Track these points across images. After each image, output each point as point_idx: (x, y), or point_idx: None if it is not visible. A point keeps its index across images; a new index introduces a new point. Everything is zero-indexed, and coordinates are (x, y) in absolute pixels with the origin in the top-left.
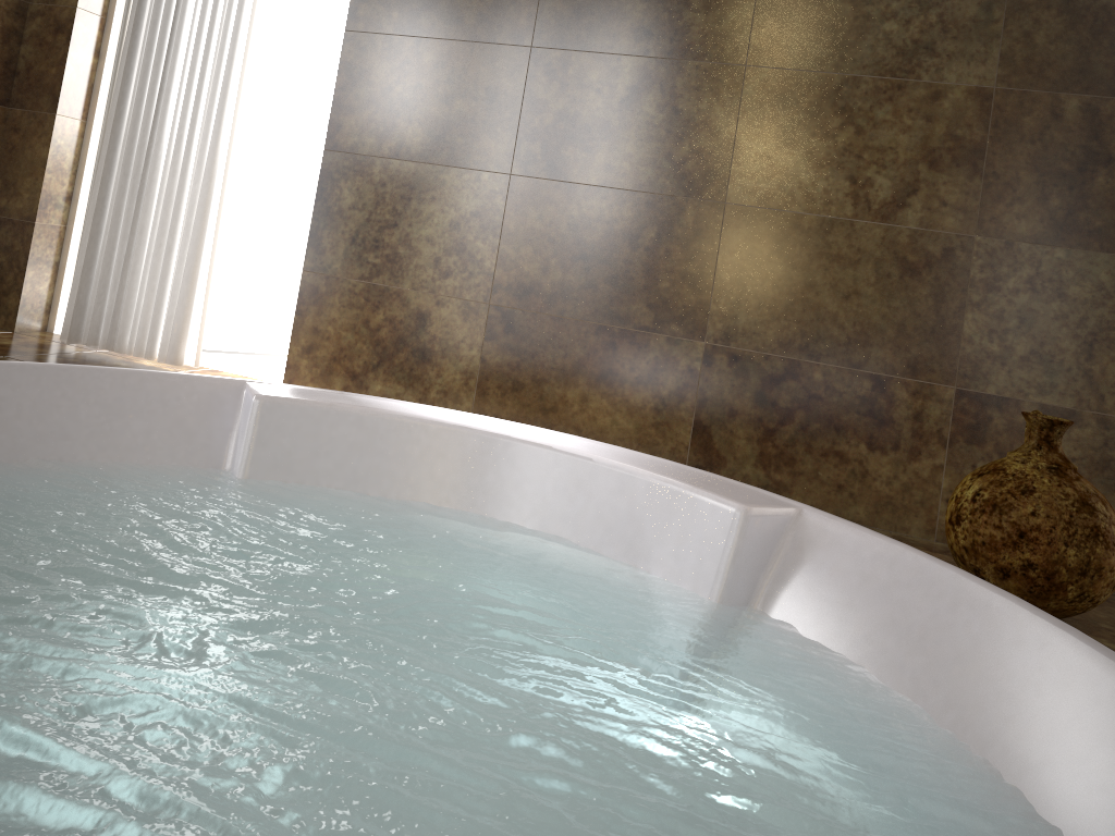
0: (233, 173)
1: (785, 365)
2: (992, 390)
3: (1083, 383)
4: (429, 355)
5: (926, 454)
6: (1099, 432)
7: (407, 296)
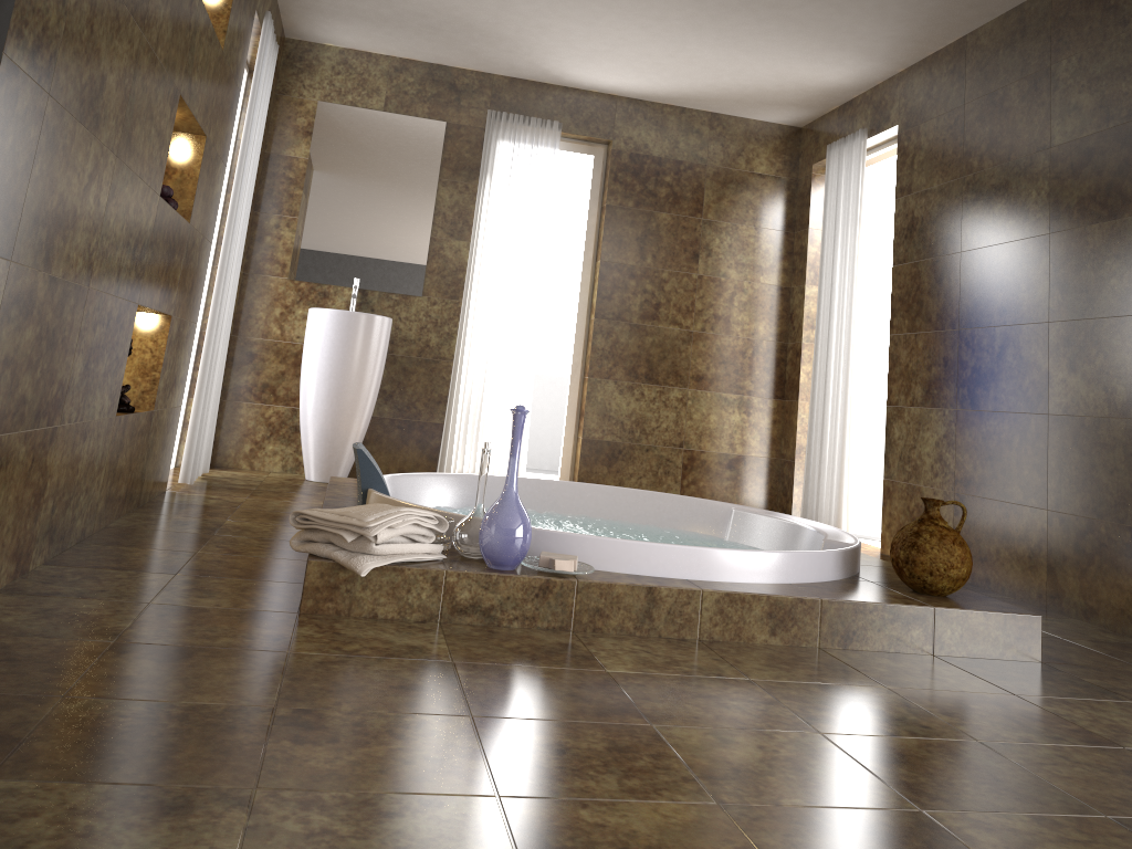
0: None
1: (1086, 522)
2: None
3: None
4: None
5: None
6: None
7: (922, 490)
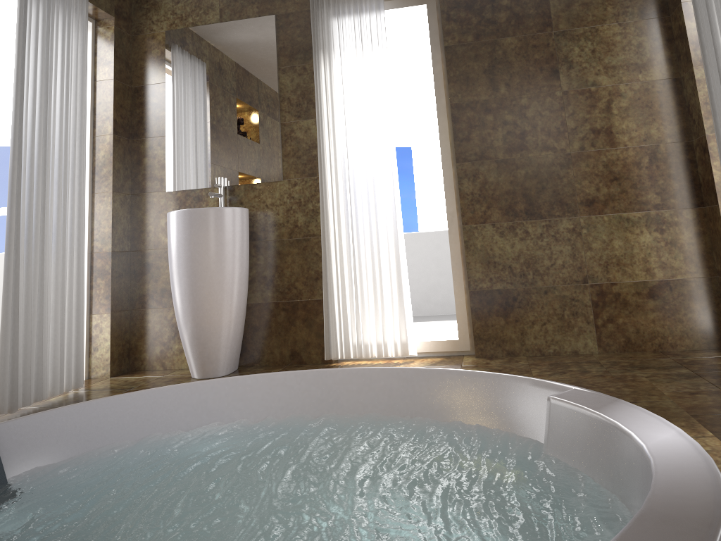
0: None
1: None
2: None
3: None
4: None
5: None
6: None
7: None
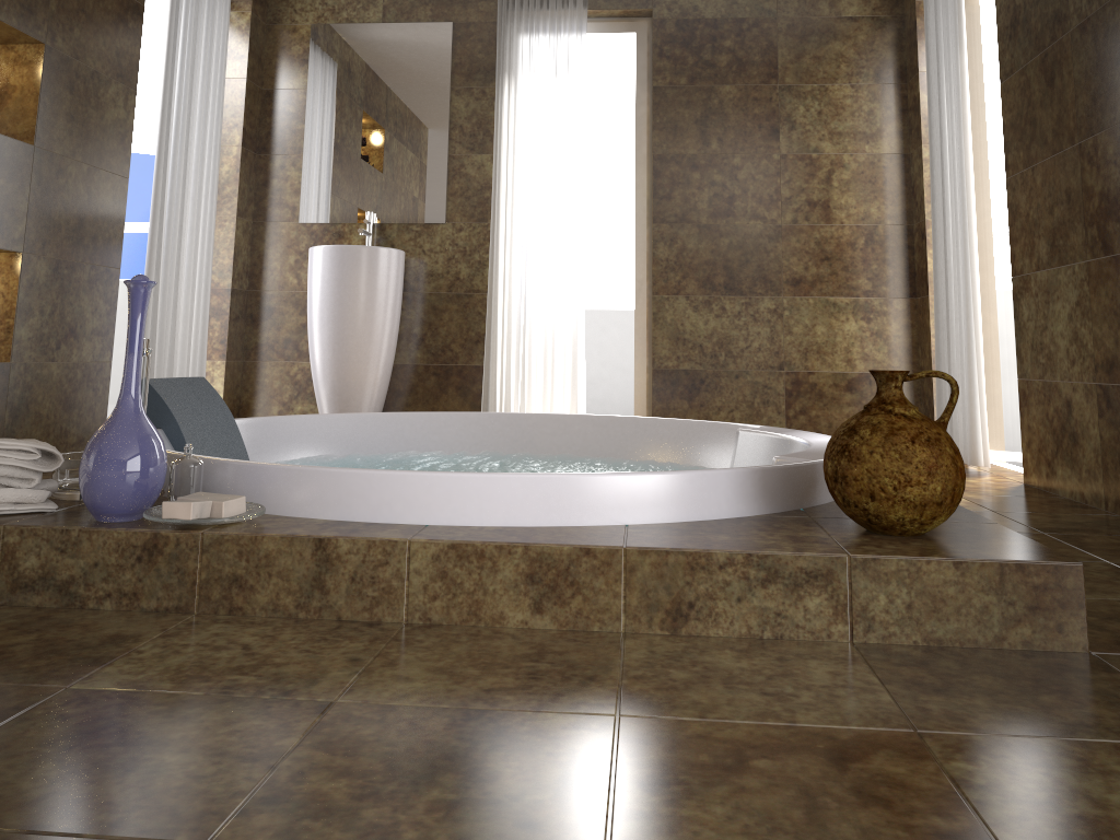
0: None
1: None
2: None
3: None
4: (1076, 438)
5: None
6: None
7: (1059, 387)
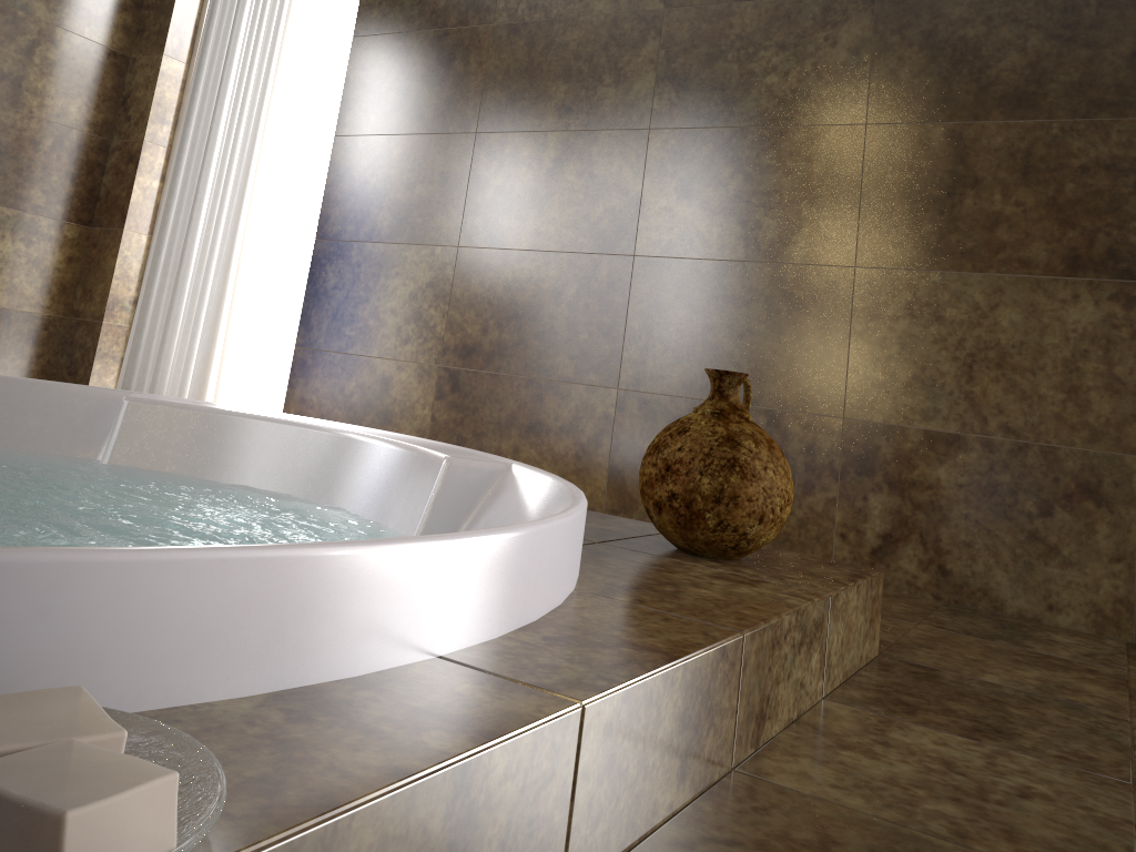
0: (281, 279)
1: (688, 405)
2: (878, 418)
3: (966, 406)
4: (390, 416)
5: (819, 487)
6: (984, 456)
7: (375, 363)
